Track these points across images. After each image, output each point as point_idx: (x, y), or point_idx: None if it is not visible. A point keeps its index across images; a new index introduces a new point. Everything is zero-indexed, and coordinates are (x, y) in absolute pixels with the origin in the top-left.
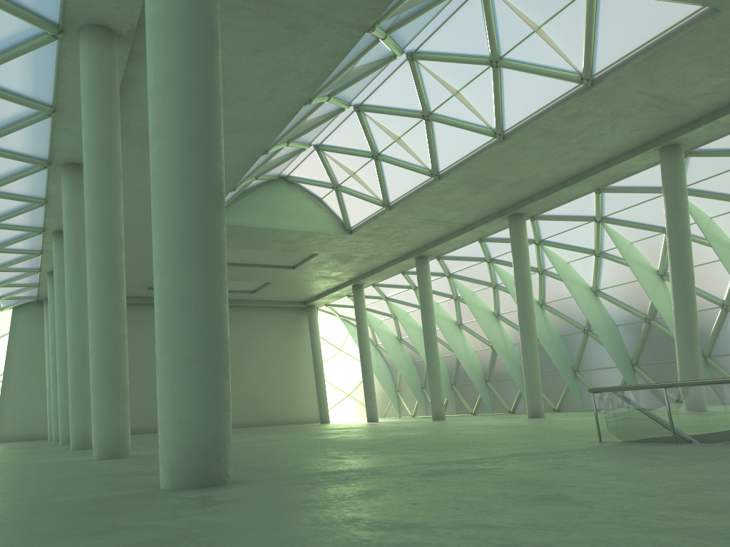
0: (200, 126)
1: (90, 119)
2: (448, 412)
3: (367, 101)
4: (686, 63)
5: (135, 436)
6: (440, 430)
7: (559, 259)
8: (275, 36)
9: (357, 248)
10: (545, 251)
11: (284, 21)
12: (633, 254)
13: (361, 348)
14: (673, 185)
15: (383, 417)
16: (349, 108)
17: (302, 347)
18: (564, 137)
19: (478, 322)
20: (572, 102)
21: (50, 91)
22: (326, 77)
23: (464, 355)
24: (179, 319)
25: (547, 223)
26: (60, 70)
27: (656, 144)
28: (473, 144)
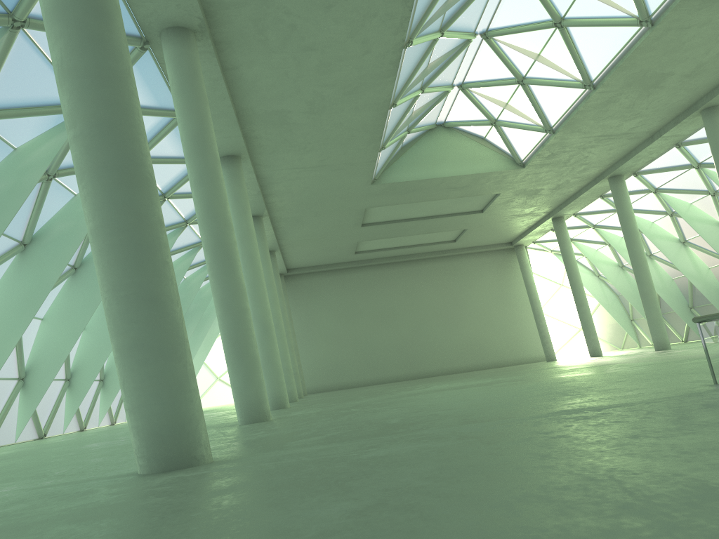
0: (99, 109)
1: (181, 116)
2: (692, 337)
3: (492, 25)
4: None
5: (362, 389)
6: (615, 368)
7: None
8: None
9: (538, 181)
10: None
11: None
12: None
13: (571, 282)
14: None
15: (622, 348)
16: (476, 38)
17: (517, 287)
18: None
19: (702, 236)
20: None
21: (170, 98)
22: (409, 13)
23: (695, 275)
24: (114, 307)
25: None
26: (167, 76)
27: None
28: (619, 40)
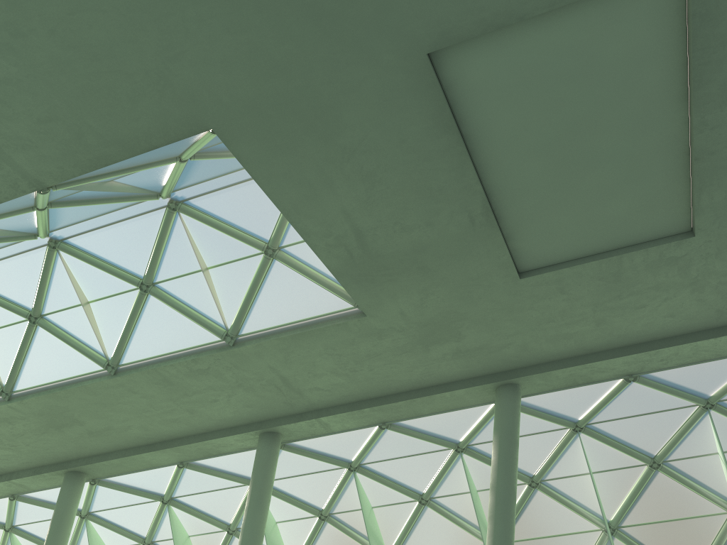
0: None
1: None
2: None
3: None
4: (320, 353)
5: None
6: None
7: (100, 542)
8: None
9: None
10: (88, 529)
11: None
12: None
13: None
14: (263, 476)
15: None
16: None
17: None
18: (180, 392)
19: None
20: (207, 356)
21: None
22: None
23: None
24: None
25: (107, 492)
26: None
27: (259, 427)
28: (75, 368)
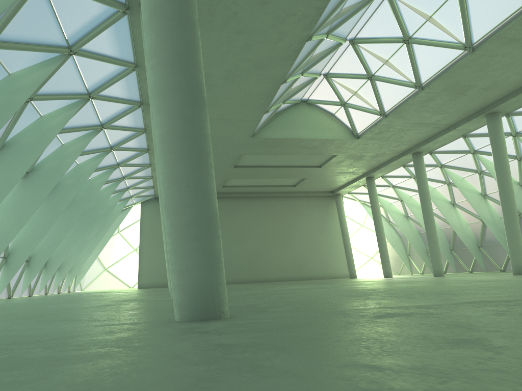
0: (179, 45)
1: None
2: (449, 270)
3: (359, 35)
4: None
5: None
6: (432, 283)
7: None
8: None
9: (365, 149)
10: (521, 141)
11: None
12: None
13: (376, 223)
14: None
15: (399, 274)
16: (346, 42)
17: (333, 224)
18: None
19: (468, 201)
20: None
21: (130, 53)
22: (318, 17)
23: (459, 227)
24: (175, 194)
25: (521, 118)
26: (134, 36)
27: None
28: (447, 58)
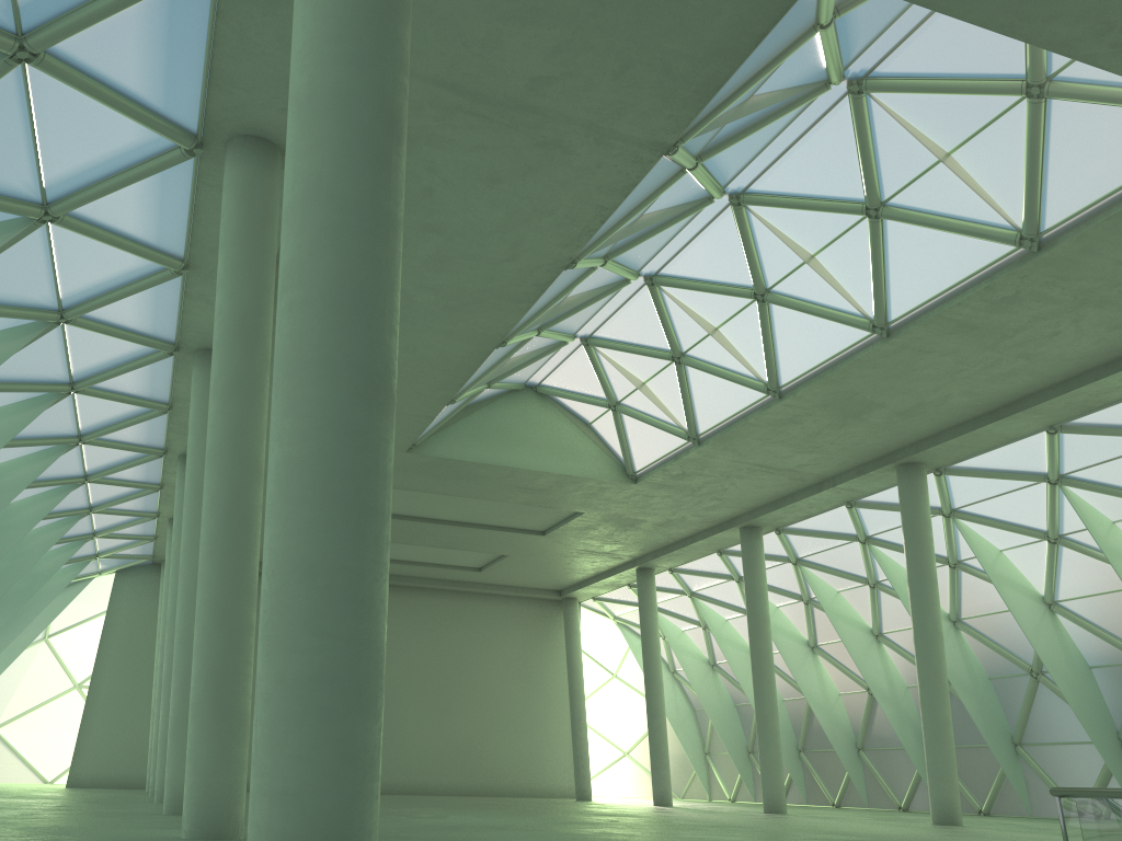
0: (360, 269)
1: (230, 276)
2: (793, 798)
3: (666, 269)
4: None
5: None
6: (775, 836)
7: (984, 544)
8: (520, 158)
9: (645, 507)
10: (961, 529)
11: (534, 134)
12: (1117, 542)
13: (648, 675)
14: None
15: (683, 797)
16: (637, 280)
17: (553, 666)
18: (993, 335)
19: (845, 644)
20: (1006, 278)
21: (181, 236)
22: (598, 225)
23: (820, 701)
24: (298, 603)
25: (963, 482)
26: (198, 204)
27: None
28: (836, 342)
